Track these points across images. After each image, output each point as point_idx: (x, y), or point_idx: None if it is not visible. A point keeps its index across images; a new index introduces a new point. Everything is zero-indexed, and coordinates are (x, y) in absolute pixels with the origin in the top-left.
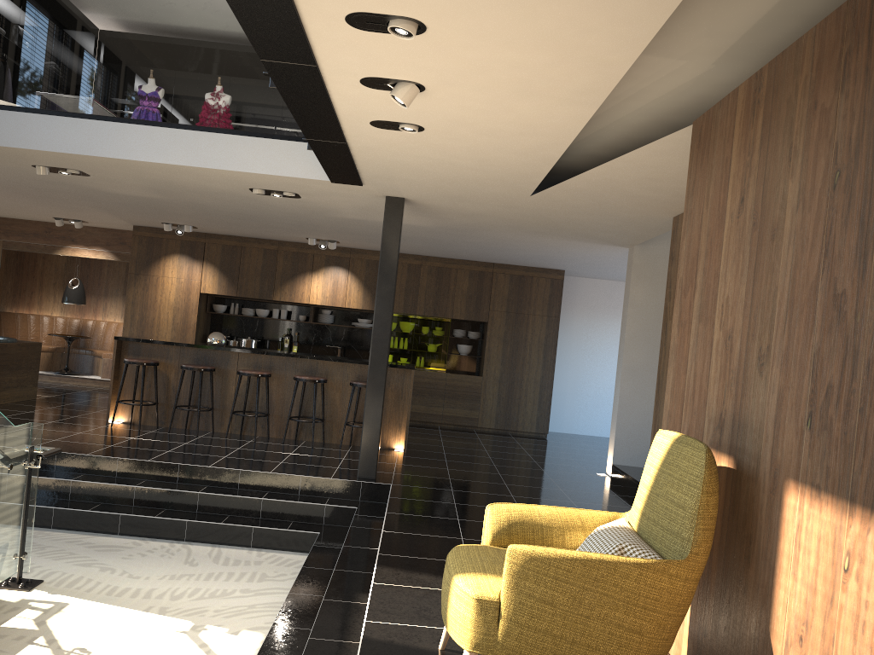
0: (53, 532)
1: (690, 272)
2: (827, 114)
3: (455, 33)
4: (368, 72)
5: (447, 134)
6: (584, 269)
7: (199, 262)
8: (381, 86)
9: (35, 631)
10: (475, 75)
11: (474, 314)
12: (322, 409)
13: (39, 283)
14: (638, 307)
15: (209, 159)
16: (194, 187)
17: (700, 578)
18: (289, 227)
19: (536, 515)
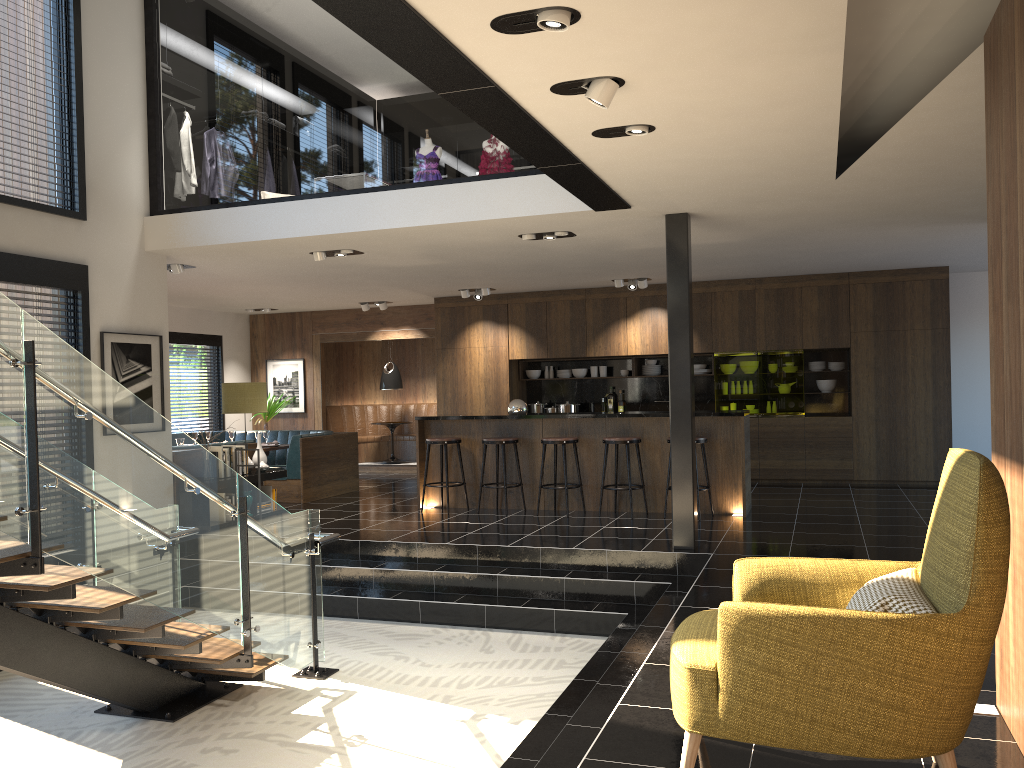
0: (358, 622)
1: (996, 236)
2: None
3: (614, 9)
4: (552, 79)
5: (685, 127)
6: (974, 261)
7: (503, 326)
8: (576, 90)
9: (320, 718)
10: (669, 50)
11: (831, 339)
12: (639, 474)
13: (359, 372)
14: None
15: (464, 211)
16: (464, 245)
17: None
18: (586, 271)
19: (796, 570)
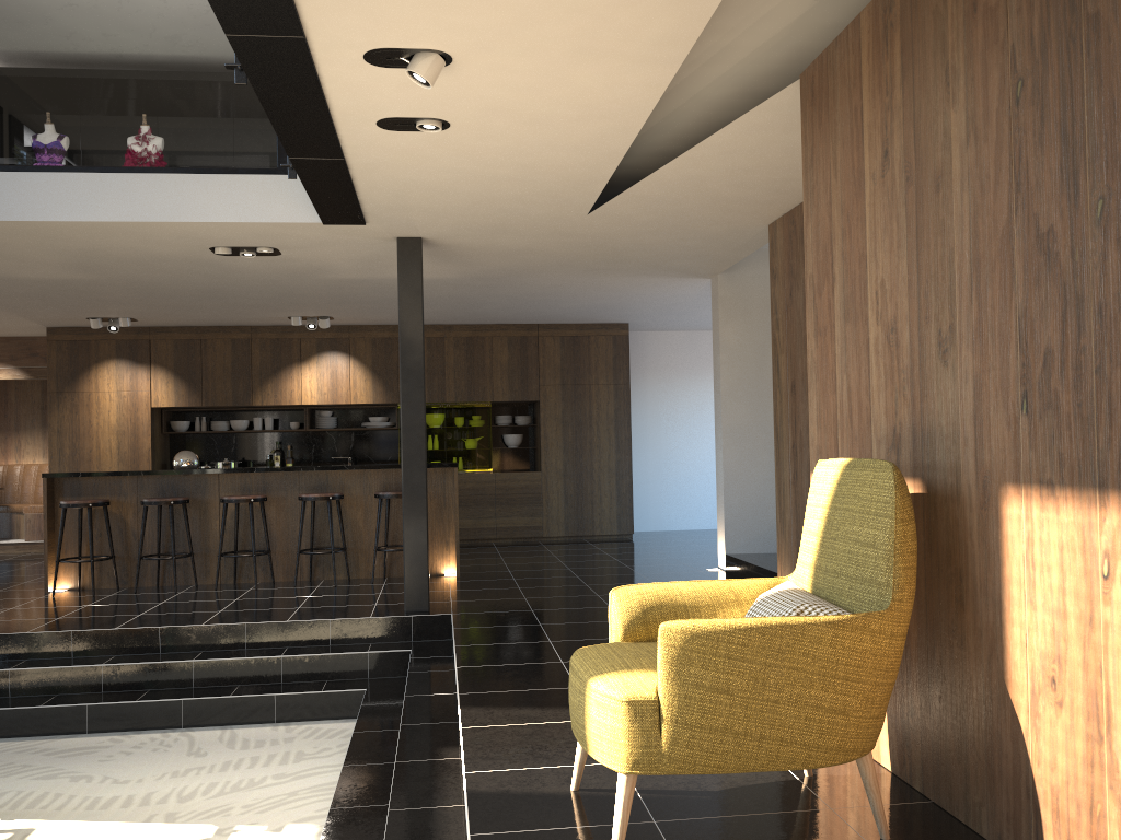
0: None
1: (824, 263)
2: (993, 14)
3: None
4: (375, 42)
5: (481, 129)
6: (653, 319)
7: (145, 366)
8: (392, 62)
9: None
10: (520, 31)
11: (521, 392)
12: (341, 535)
13: None
14: (733, 351)
15: (152, 209)
16: (132, 255)
17: None
18: (265, 303)
19: (676, 594)
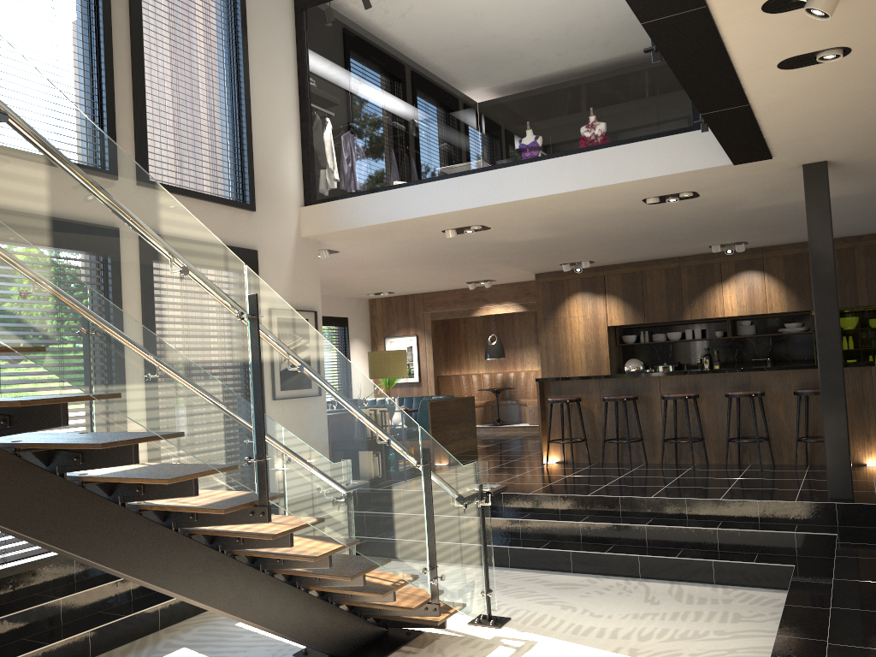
0: (511, 571)
1: None
2: None
3: None
4: None
5: None
6: None
7: (601, 296)
8: (789, 5)
9: None
10: None
11: None
12: (764, 427)
13: (464, 345)
14: None
15: (597, 177)
16: (586, 214)
17: None
18: (689, 237)
19: None
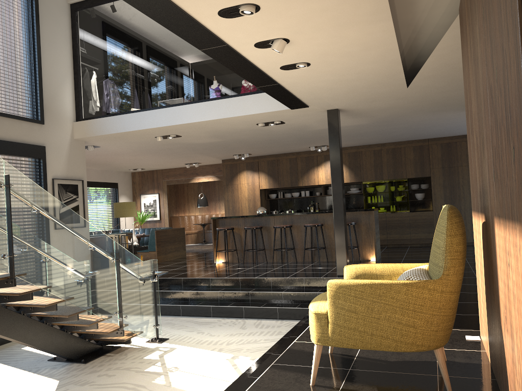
0: (181, 317)
1: (467, 105)
2: None
3: (275, 3)
4: (254, 40)
5: (324, 63)
6: None
7: (256, 172)
8: (266, 46)
9: (157, 360)
10: (307, 23)
11: (421, 173)
12: (323, 242)
13: (187, 199)
14: None
15: (227, 112)
16: (230, 130)
17: (486, 299)
18: (294, 142)
19: (373, 269)
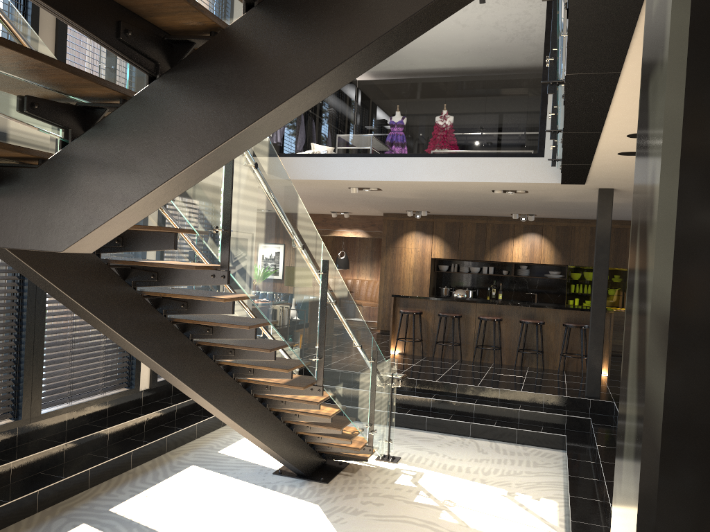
0: None
1: None
2: None
3: None
4: (636, 131)
5: None
6: None
7: (429, 236)
8: None
9: (415, 487)
10: None
11: None
12: (541, 344)
13: None
14: None
15: (472, 175)
16: (450, 191)
17: None
18: (503, 208)
19: None
